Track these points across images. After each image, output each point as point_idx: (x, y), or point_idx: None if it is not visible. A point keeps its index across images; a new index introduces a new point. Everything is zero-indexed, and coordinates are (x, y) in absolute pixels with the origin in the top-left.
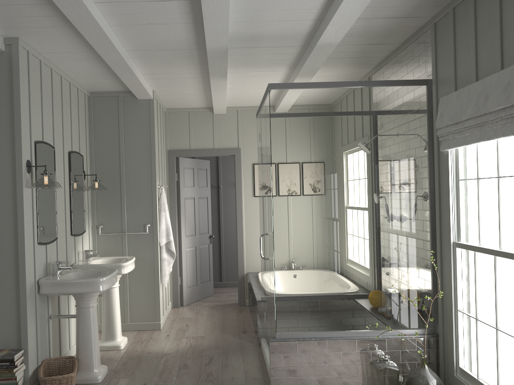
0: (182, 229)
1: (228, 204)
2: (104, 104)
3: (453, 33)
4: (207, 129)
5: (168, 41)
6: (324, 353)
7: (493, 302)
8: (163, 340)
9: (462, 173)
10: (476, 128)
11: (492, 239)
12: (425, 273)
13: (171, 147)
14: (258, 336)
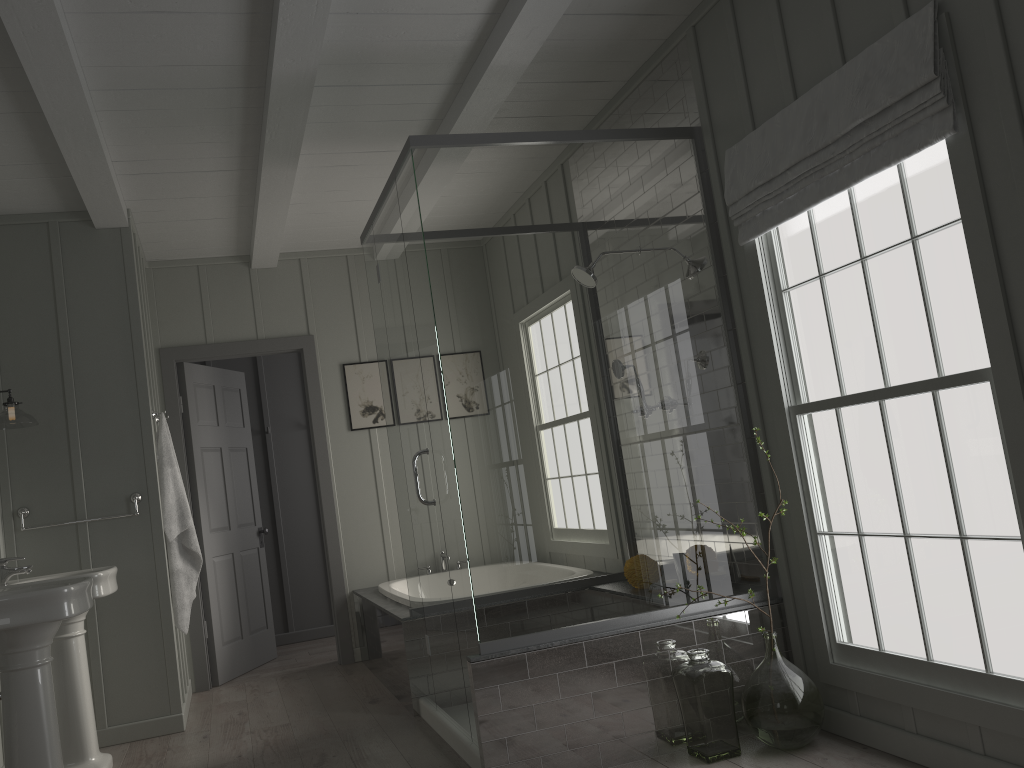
0: (203, 516)
1: (288, 465)
2: (16, 241)
3: (735, 32)
4: (240, 299)
5: (186, 65)
6: (581, 669)
7: (890, 489)
8: (198, 747)
9: (785, 278)
10: (811, 177)
11: (867, 375)
12: (741, 484)
13: (165, 342)
14: (412, 696)
